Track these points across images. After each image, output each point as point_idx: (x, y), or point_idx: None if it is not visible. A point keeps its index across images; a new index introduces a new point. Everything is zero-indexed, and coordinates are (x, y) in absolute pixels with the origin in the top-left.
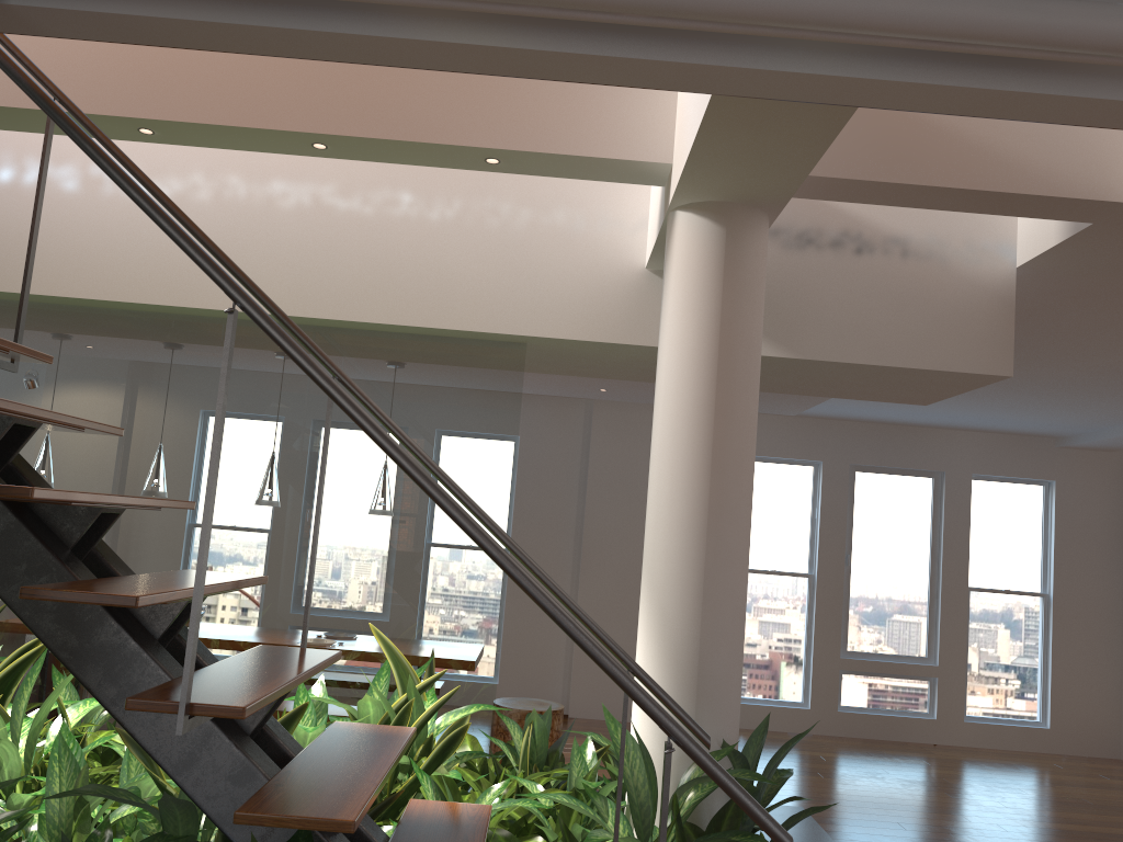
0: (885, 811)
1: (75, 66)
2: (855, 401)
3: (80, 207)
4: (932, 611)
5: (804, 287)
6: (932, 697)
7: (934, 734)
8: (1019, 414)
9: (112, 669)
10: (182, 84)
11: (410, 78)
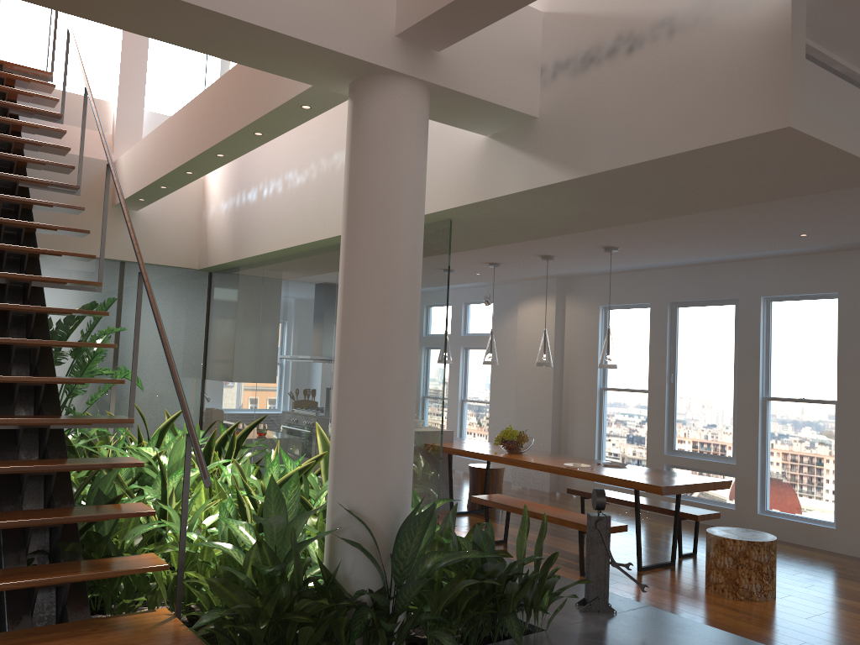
0: None
1: (193, 134)
2: None
3: (282, 199)
4: None
5: (587, 106)
6: None
7: None
8: None
9: None
10: (213, 126)
11: (265, 75)
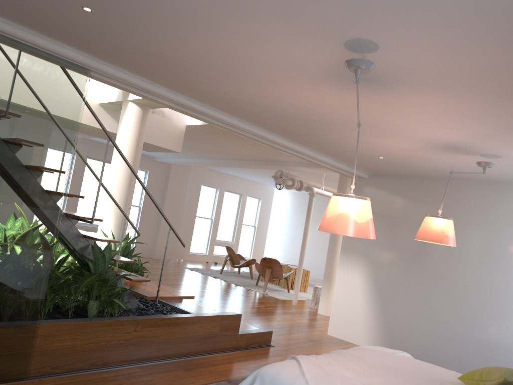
0: None
1: None
2: None
3: None
4: None
5: None
6: None
7: None
8: None
9: None
10: None
11: None
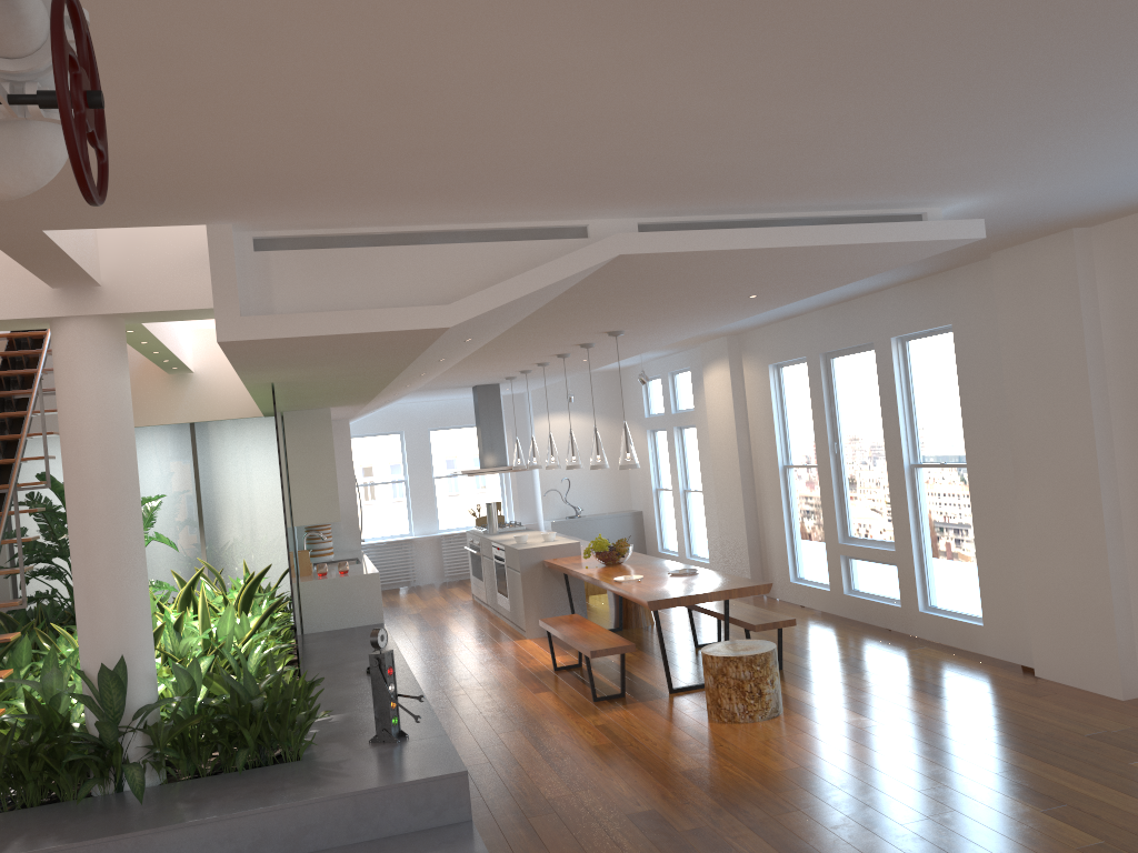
0: None
1: None
2: (1112, 164)
3: None
4: None
5: None
6: None
7: None
8: None
9: None
10: None
11: None
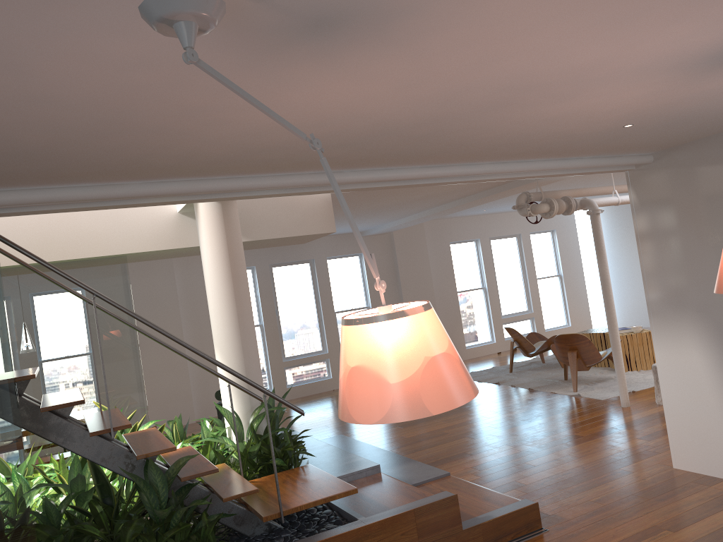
0: (319, 423)
1: None
2: None
3: None
4: (321, 327)
5: (248, 209)
6: (328, 368)
7: (332, 385)
8: (342, 227)
9: (59, 431)
10: None
11: None
